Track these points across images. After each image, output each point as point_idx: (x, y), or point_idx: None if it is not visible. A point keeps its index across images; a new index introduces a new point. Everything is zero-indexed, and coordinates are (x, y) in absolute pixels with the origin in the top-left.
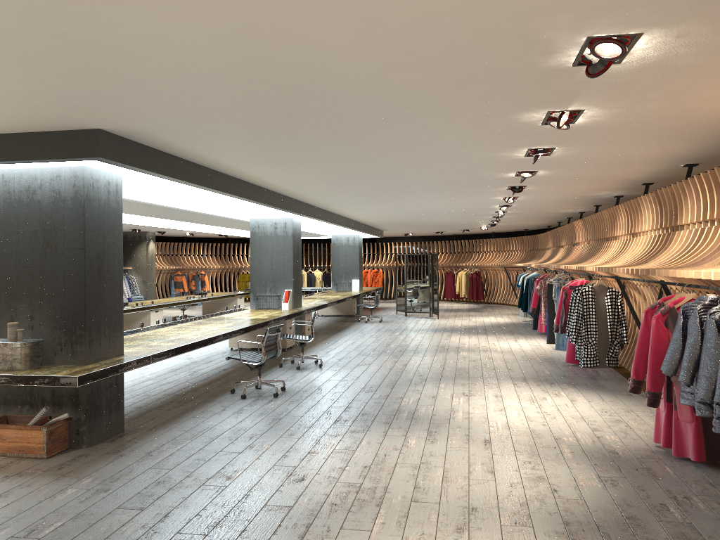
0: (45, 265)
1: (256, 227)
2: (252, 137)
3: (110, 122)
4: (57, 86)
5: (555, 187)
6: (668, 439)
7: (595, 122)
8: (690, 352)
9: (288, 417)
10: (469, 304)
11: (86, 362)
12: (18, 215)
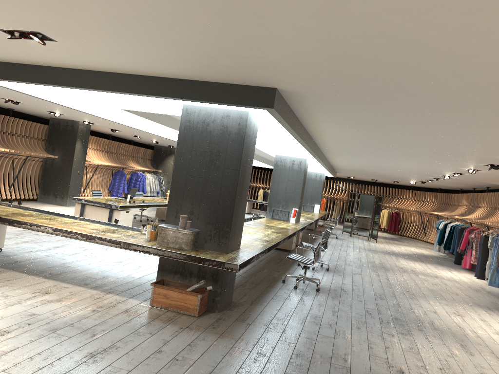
0: (208, 177)
1: (279, 161)
2: (373, 109)
3: (292, 85)
4: (304, 58)
5: None
6: None
7: None
8: None
9: (342, 311)
10: (387, 234)
11: (227, 251)
12: (193, 139)
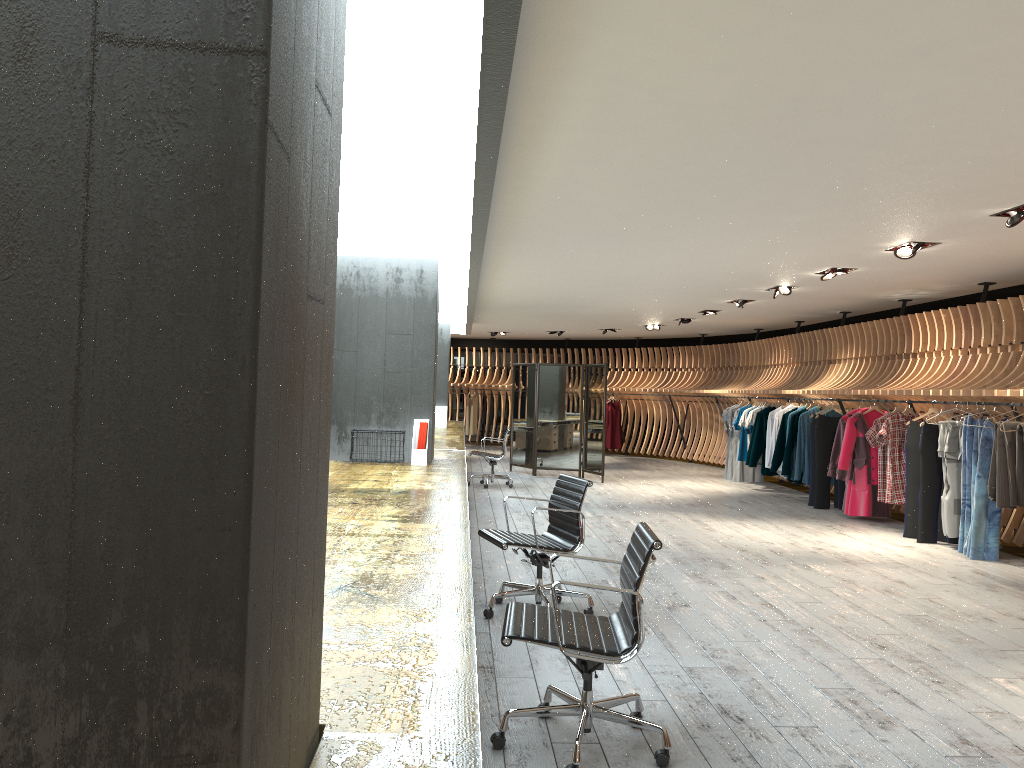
0: None
1: (352, 275)
2: None
3: None
4: None
5: None
6: None
7: None
8: None
9: None
10: None
11: None
12: None
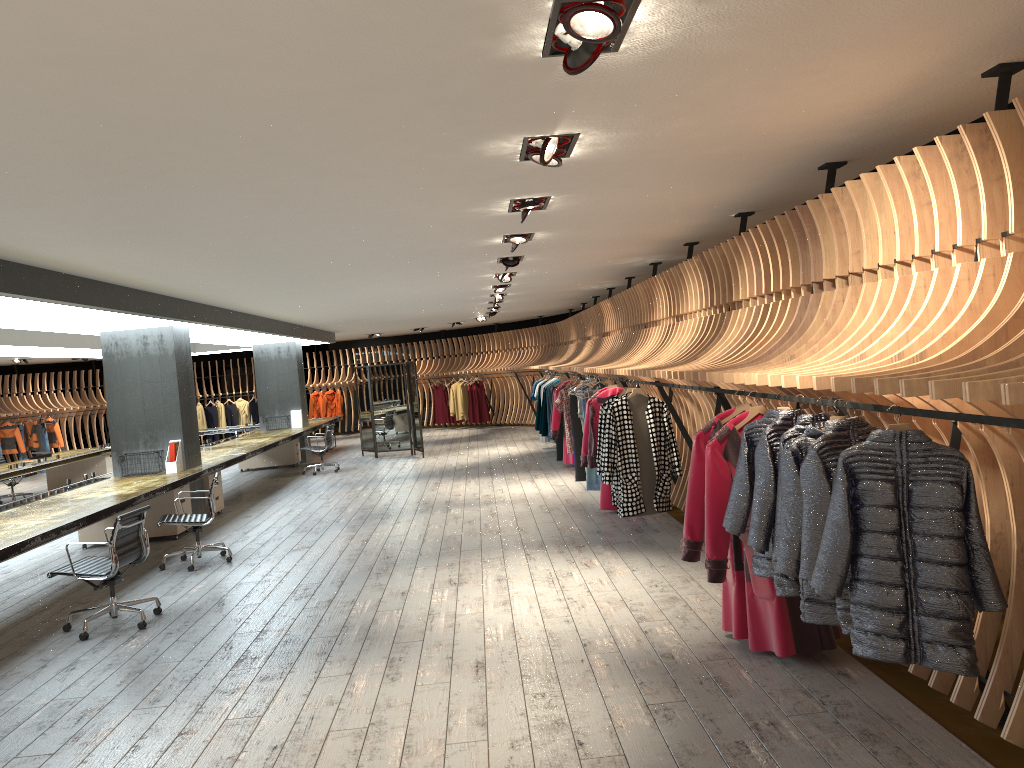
0: None
1: (112, 345)
2: (31, 199)
3: None
4: None
5: (565, 255)
6: (742, 626)
7: (601, 154)
8: (761, 500)
9: (157, 665)
10: (470, 430)
11: None
12: None
